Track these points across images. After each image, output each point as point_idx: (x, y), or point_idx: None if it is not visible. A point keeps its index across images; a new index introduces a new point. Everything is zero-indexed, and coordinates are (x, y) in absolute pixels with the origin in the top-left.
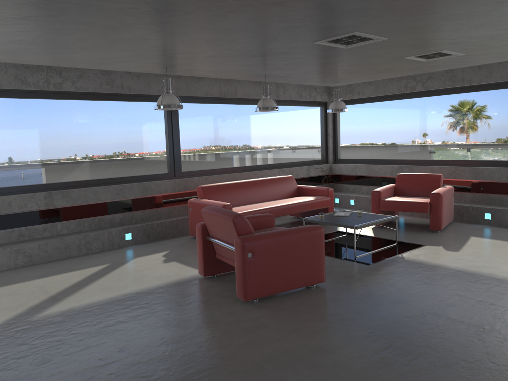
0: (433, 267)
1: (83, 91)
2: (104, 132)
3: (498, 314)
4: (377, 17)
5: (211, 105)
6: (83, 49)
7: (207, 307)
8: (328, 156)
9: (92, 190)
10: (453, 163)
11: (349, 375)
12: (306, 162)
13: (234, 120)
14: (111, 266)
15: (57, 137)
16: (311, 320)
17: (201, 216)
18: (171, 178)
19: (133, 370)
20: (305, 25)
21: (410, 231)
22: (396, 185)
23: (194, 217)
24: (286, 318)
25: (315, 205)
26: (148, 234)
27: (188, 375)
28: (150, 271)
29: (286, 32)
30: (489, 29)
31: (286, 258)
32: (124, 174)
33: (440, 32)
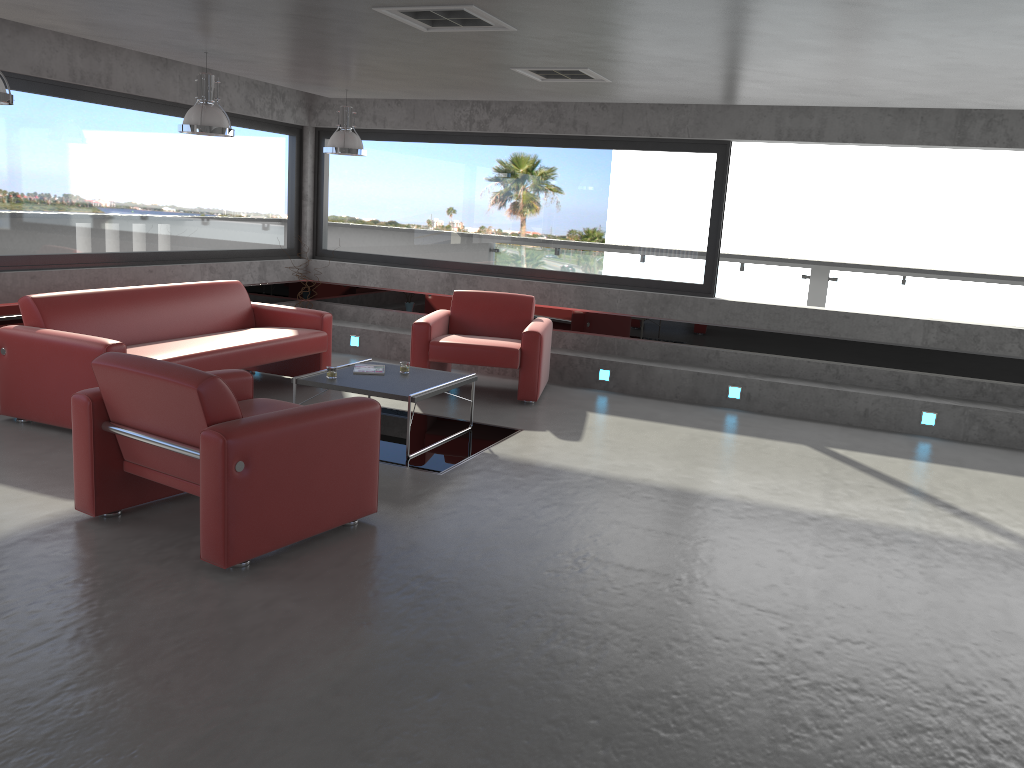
0: (554, 471)
1: None
2: None
3: (689, 552)
4: None
5: (46, 100)
6: None
7: (136, 590)
8: (302, 242)
9: None
10: (547, 277)
11: (506, 697)
12: (259, 253)
13: (103, 142)
14: None
15: None
16: (383, 595)
17: (38, 369)
18: None
19: None
20: None
21: (483, 403)
22: (453, 312)
23: (16, 370)
24: (331, 597)
25: (299, 347)
26: None
27: (170, 755)
28: None
29: None
30: (687, 49)
31: (312, 469)
32: None
33: (611, 38)
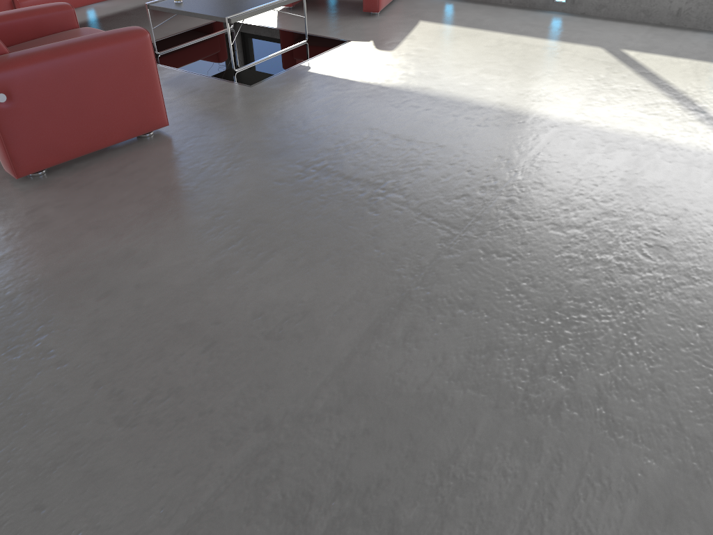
0: (349, 82)
1: None
2: None
3: (413, 161)
4: None
5: None
6: None
7: None
8: None
9: None
10: None
11: (160, 300)
12: None
13: None
14: None
15: None
16: (127, 202)
17: None
18: None
19: None
20: None
21: (334, 16)
22: None
23: None
24: (86, 204)
25: None
26: None
27: None
28: None
29: None
30: None
31: (83, 95)
32: None
33: None
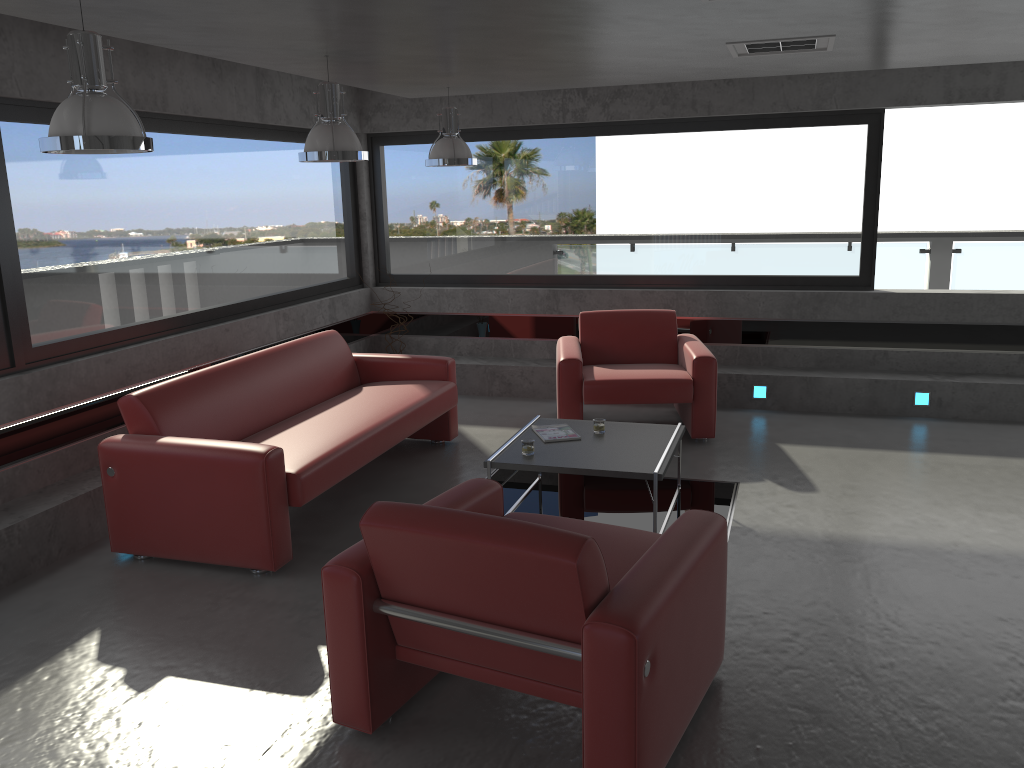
0: (842, 546)
1: None
2: None
3: None
4: None
5: None
6: None
7: None
8: (363, 268)
9: None
10: (668, 283)
11: None
12: (325, 289)
13: (161, 179)
14: None
15: None
16: None
17: (166, 492)
18: (3, 373)
19: None
20: None
21: None
22: (584, 339)
23: (133, 495)
24: None
25: (436, 407)
26: None
27: None
28: (127, 754)
29: None
30: None
31: (693, 636)
32: None
33: None
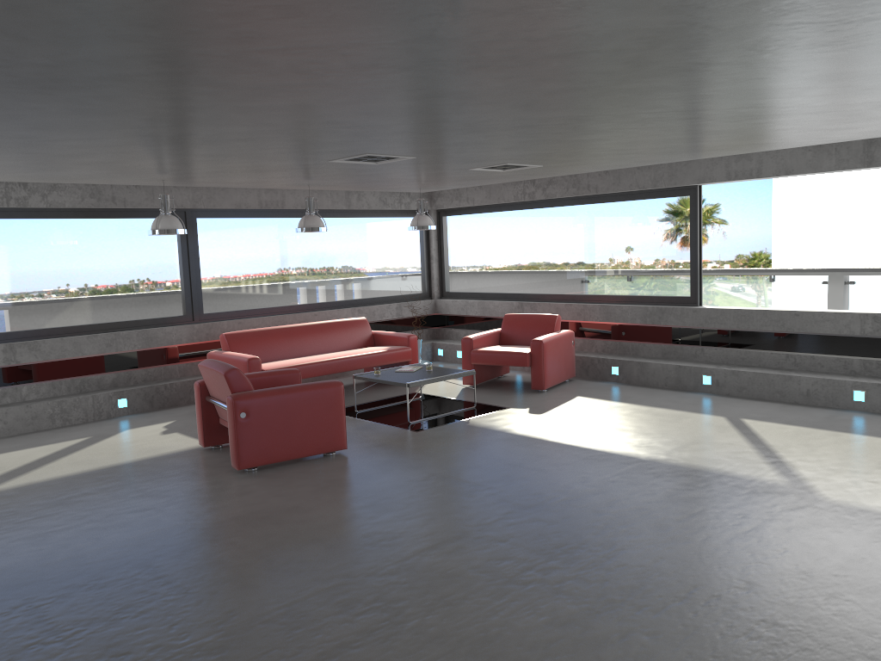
0: (493, 431)
1: (57, 207)
2: (89, 261)
3: (514, 475)
4: (373, 145)
5: (248, 220)
6: (44, 170)
7: (193, 478)
8: (431, 287)
9: (71, 341)
10: (583, 300)
11: (307, 527)
12: (397, 298)
13: (284, 240)
14: (91, 439)
15: (22, 269)
16: (304, 485)
17: None
18: (188, 323)
19: (86, 531)
20: (297, 151)
21: (507, 392)
22: (502, 329)
23: None
24: (277, 485)
25: (387, 358)
26: (152, 400)
27: (143, 533)
28: (140, 444)
29: (283, 155)
30: (526, 150)
31: (292, 419)
32: (119, 318)
33: (471, 152)
